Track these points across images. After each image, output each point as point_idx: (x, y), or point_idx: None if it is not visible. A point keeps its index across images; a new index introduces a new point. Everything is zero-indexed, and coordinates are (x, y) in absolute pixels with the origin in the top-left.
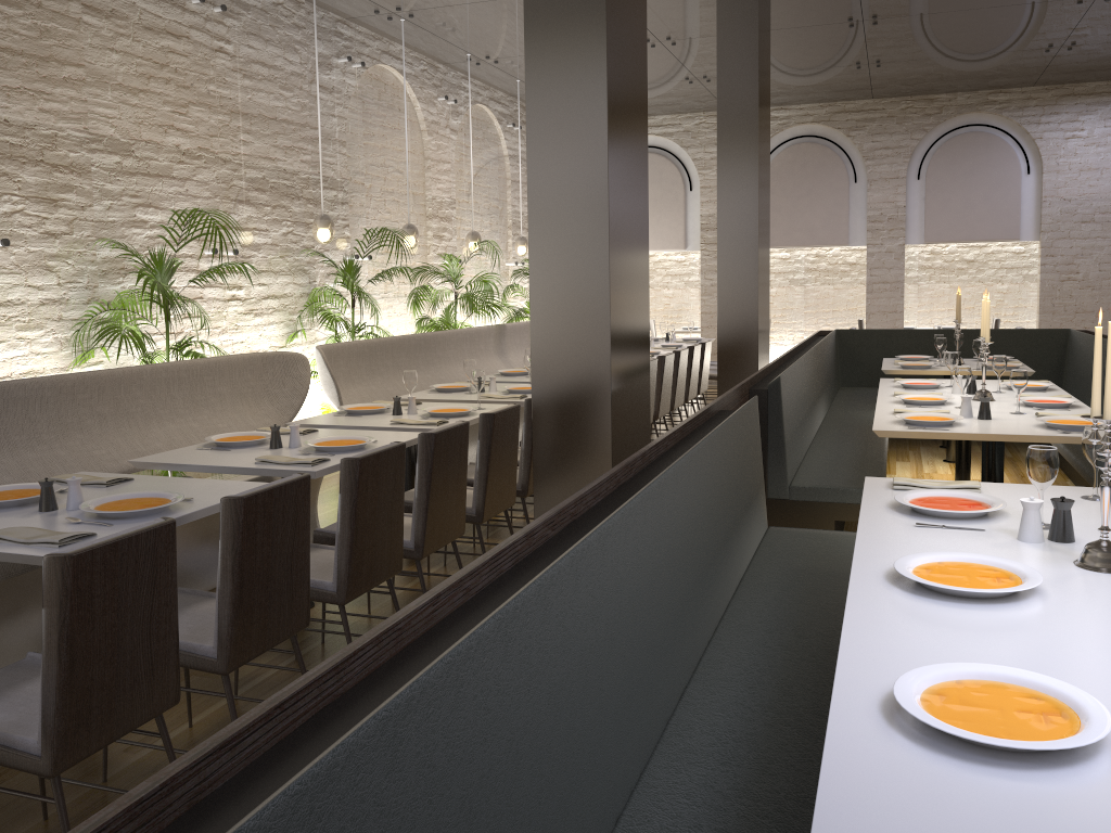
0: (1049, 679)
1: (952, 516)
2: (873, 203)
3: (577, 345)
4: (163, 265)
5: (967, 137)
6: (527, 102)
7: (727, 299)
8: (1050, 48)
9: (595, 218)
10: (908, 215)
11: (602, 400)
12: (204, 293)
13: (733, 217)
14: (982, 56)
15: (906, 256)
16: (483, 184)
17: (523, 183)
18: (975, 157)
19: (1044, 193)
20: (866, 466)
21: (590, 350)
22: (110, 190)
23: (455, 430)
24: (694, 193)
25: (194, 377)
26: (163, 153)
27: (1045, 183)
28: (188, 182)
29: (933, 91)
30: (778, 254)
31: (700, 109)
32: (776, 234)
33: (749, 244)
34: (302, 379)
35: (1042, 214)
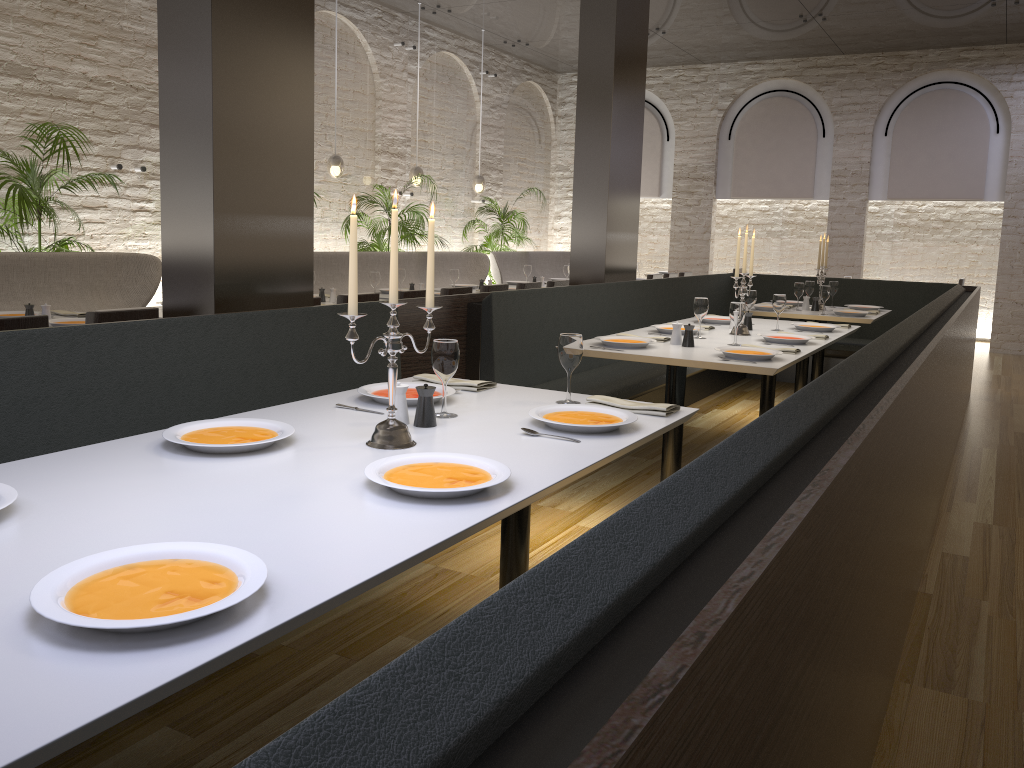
0: (10, 496)
1: (386, 403)
2: (838, 158)
3: (192, 239)
4: (35, 172)
5: (936, 94)
6: (159, 18)
7: (579, 233)
8: (995, 1)
9: (203, 124)
10: (873, 171)
11: (208, 289)
12: (106, 202)
13: (588, 155)
14: (927, 10)
15: (882, 213)
16: (445, 126)
17: (496, 127)
18: (944, 115)
19: (1010, 153)
20: (602, 388)
21: (200, 244)
22: (5, 107)
23: (133, 313)
24: (671, 143)
25: (37, 268)
26: (65, 78)
27: (1012, 143)
28: (92, 105)
29: (902, 47)
30: (758, 206)
31: (676, 62)
32: (744, 185)
33: (600, 181)
34: (152, 278)
35: (1007, 174)
